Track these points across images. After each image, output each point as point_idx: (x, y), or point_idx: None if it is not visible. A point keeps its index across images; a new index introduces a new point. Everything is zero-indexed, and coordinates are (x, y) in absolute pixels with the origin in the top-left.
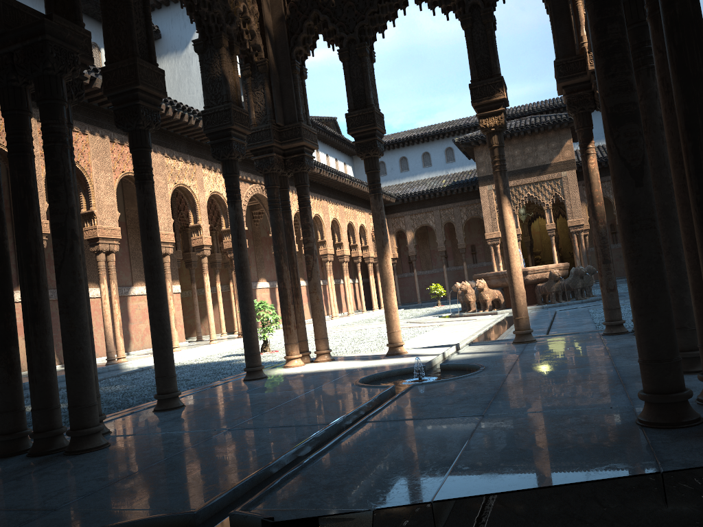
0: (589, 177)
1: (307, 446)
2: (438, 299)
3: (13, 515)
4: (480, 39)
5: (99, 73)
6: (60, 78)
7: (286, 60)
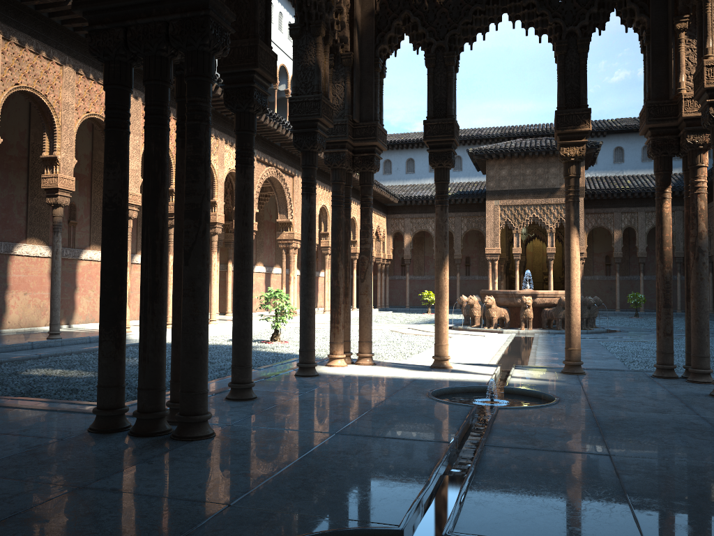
0: (662, 221)
1: (444, 465)
2: (429, 307)
3: (187, 506)
4: (572, 67)
5: None
6: (212, 56)
7: (370, 56)
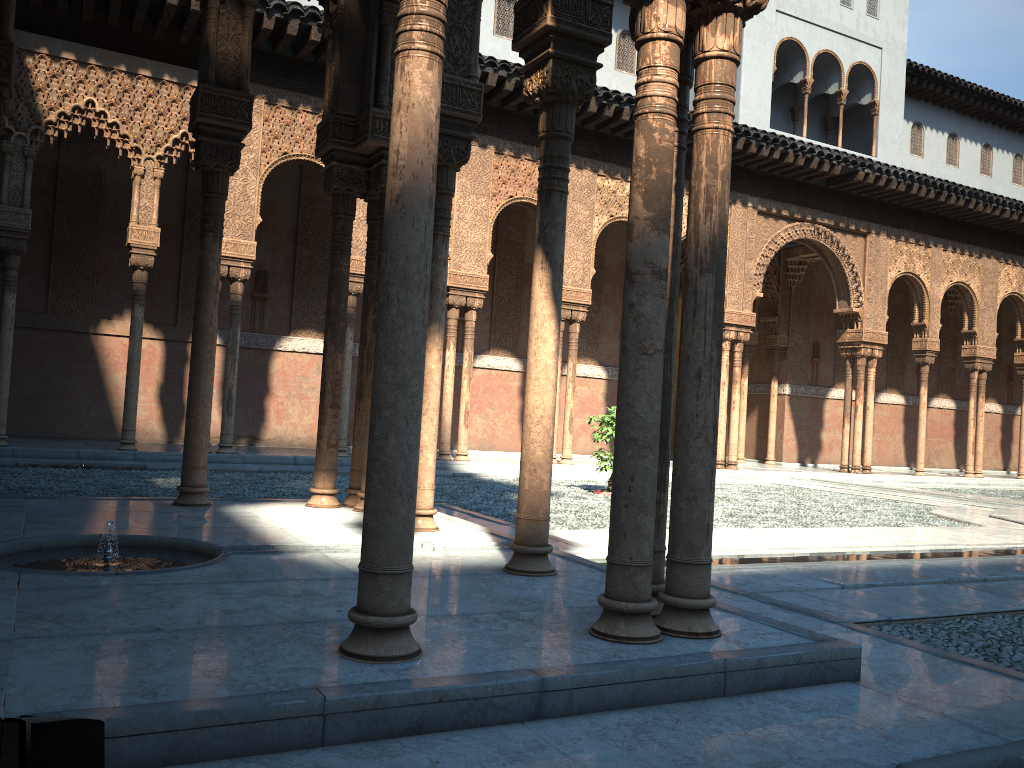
0: None
1: None
2: None
3: None
4: None
5: None
6: None
7: (374, 3)
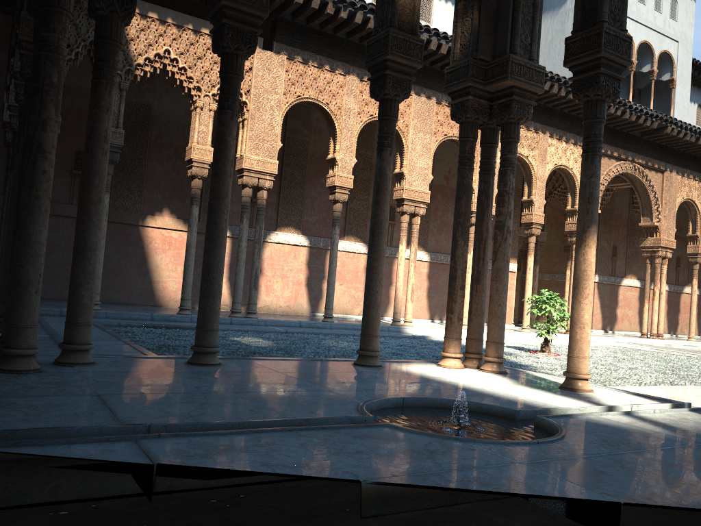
0: None
1: (2, 438)
2: None
3: None
4: None
5: (424, 31)
6: None
7: None
